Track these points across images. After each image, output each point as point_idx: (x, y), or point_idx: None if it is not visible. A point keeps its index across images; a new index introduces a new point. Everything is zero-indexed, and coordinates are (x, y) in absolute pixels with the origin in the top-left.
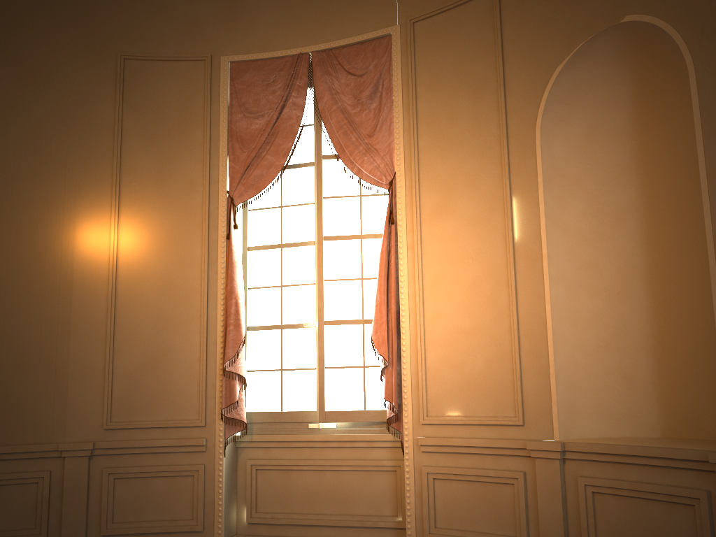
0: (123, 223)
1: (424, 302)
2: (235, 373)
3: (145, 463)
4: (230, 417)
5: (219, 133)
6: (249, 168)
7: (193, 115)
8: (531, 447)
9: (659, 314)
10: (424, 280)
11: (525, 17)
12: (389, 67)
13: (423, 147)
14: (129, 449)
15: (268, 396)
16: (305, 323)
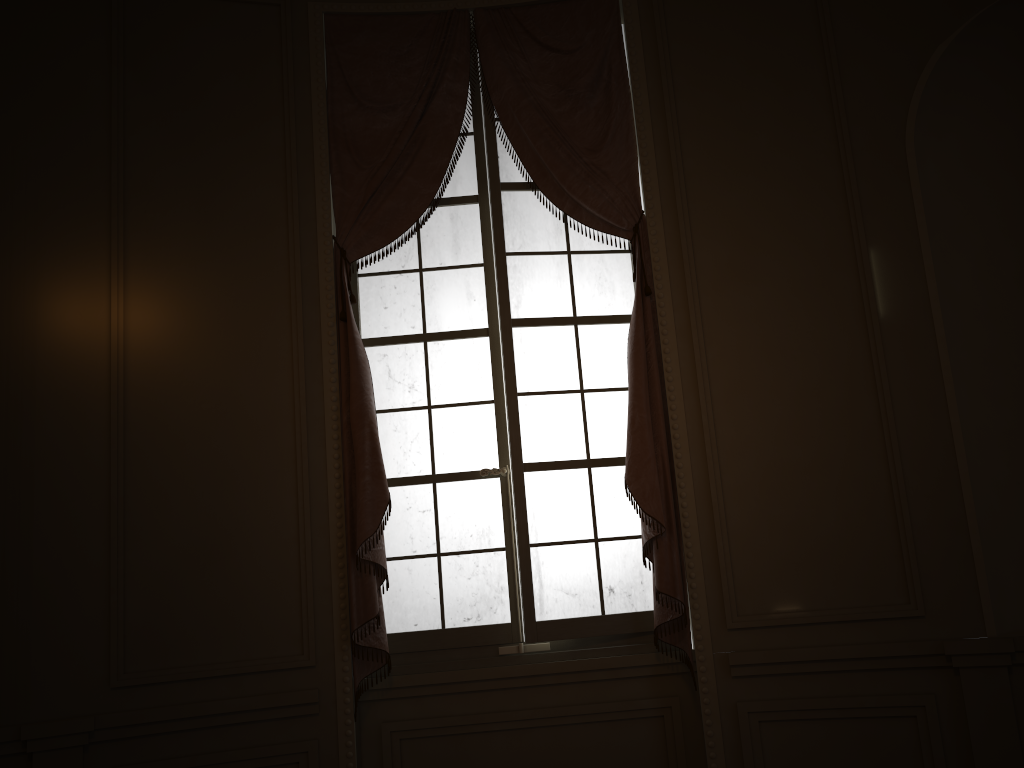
0: (134, 287)
1: (716, 423)
2: (372, 563)
3: (199, 749)
4: (364, 645)
5: (313, 135)
6: (374, 196)
7: (261, 99)
8: (955, 650)
9: None
10: (713, 386)
11: None
12: (618, 42)
13: (693, 171)
14: (165, 723)
15: (414, 603)
16: (483, 470)
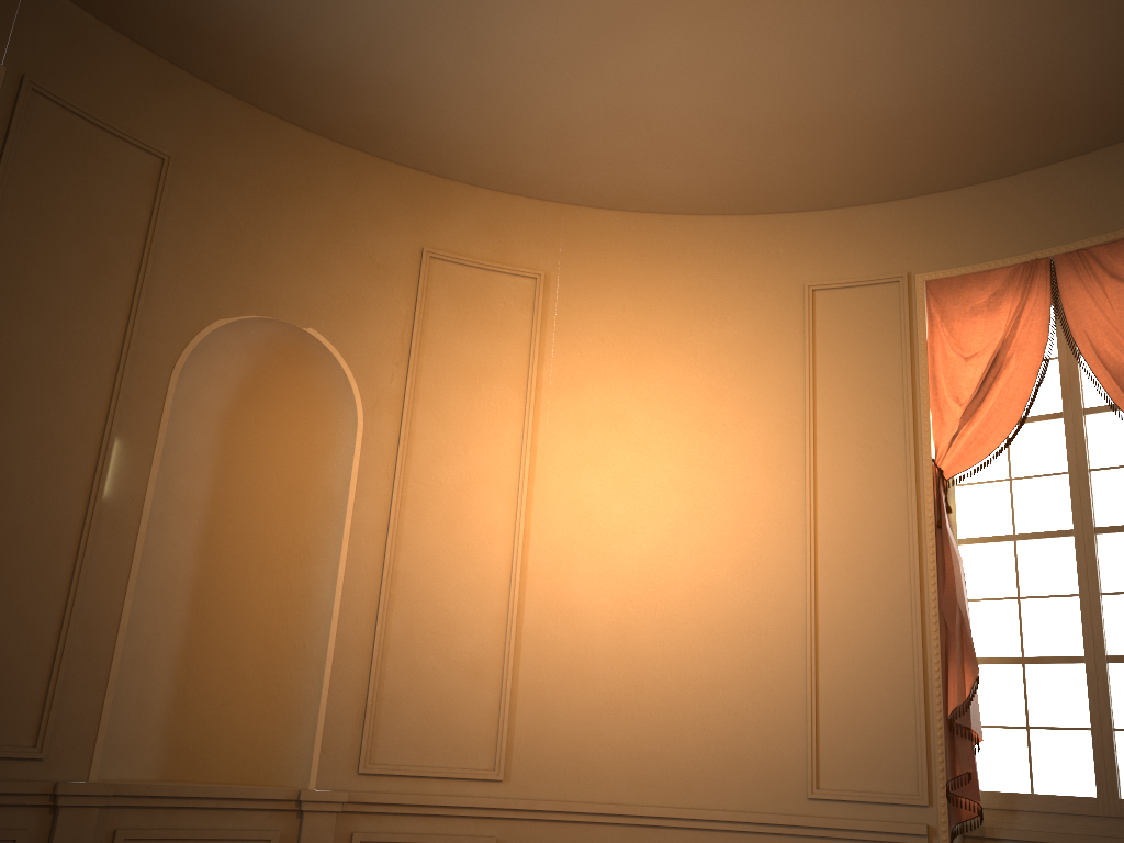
0: None
1: None
2: None
3: None
4: None
5: None
6: None
7: None
8: (67, 790)
9: (193, 634)
10: None
11: (196, 229)
12: None
13: None
14: None
15: None
16: None
